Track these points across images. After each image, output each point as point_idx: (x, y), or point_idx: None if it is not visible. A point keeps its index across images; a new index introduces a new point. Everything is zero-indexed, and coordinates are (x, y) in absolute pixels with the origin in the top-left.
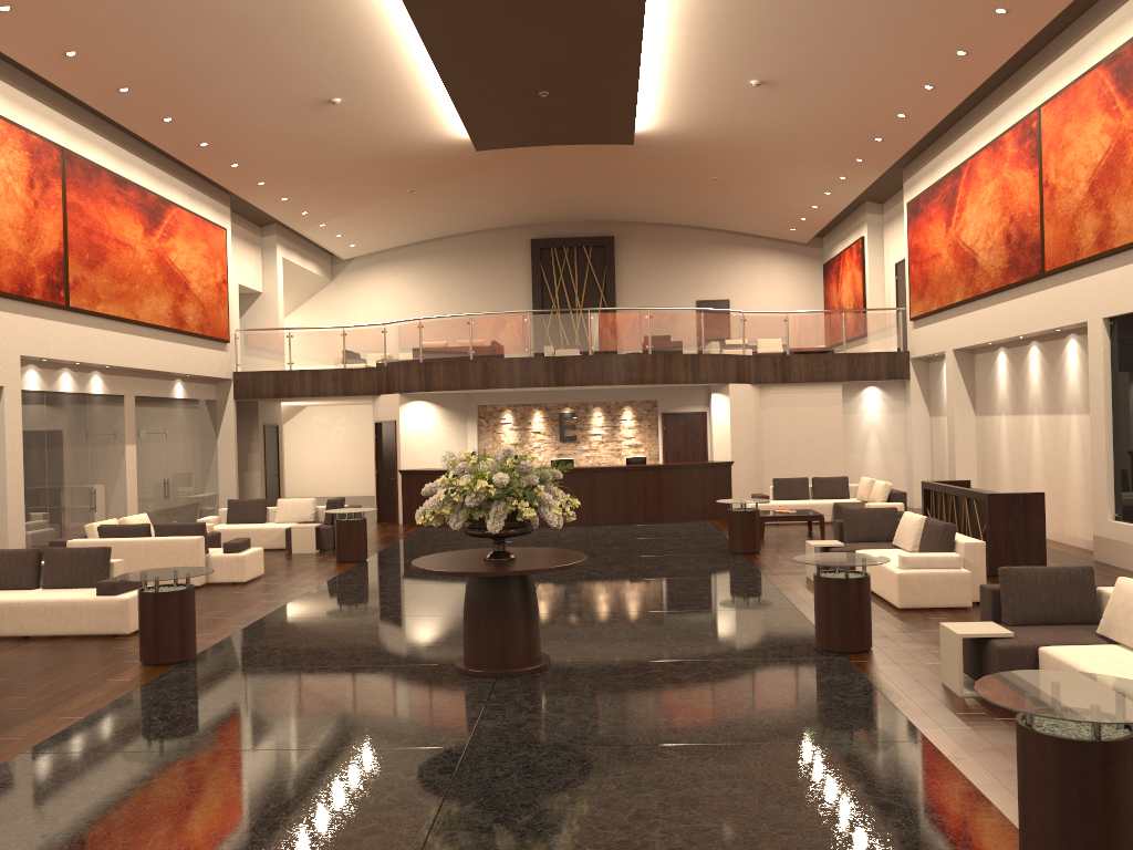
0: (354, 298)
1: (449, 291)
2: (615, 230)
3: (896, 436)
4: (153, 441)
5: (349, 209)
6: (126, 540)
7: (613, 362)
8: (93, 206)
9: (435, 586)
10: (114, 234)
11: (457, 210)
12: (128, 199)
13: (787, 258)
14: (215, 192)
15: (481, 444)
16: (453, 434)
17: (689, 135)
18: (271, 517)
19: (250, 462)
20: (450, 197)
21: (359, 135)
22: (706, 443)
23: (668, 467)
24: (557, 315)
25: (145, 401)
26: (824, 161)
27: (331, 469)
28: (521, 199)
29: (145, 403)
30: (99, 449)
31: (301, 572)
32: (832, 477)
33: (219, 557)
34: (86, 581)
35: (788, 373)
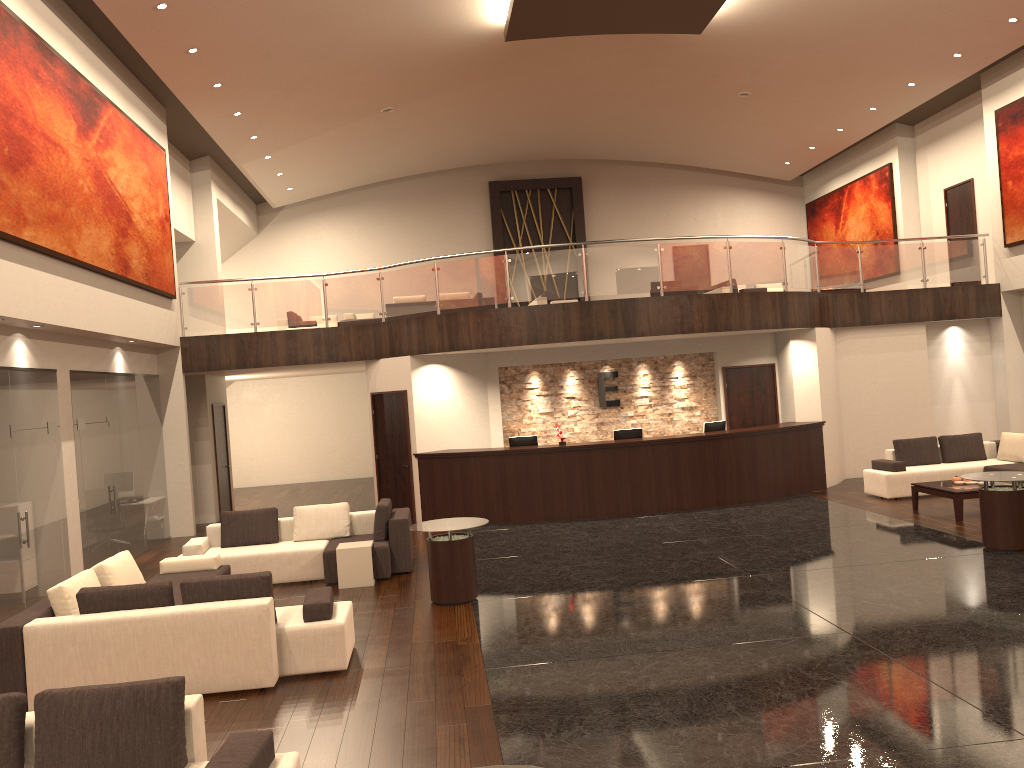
0: (286, 253)
1: (397, 243)
2: (581, 171)
3: (983, 383)
4: (94, 433)
5: (305, 135)
6: (137, 617)
7: (694, 304)
8: (10, 75)
9: (692, 656)
10: (40, 125)
11: (422, 142)
12: (56, 79)
13: (766, 198)
14: (150, 99)
15: (504, 415)
16: (472, 404)
17: (764, 24)
18: (284, 533)
19: (198, 452)
20: (425, 122)
21: (365, 10)
22: (776, 401)
23: (763, 433)
24: (618, 248)
25: (82, 377)
26: (909, 59)
27: (267, 454)
28: (499, 128)
29: (82, 380)
30: (27, 452)
31: (409, 634)
32: (963, 435)
33: (300, 630)
34: (139, 763)
35: (867, 314)
